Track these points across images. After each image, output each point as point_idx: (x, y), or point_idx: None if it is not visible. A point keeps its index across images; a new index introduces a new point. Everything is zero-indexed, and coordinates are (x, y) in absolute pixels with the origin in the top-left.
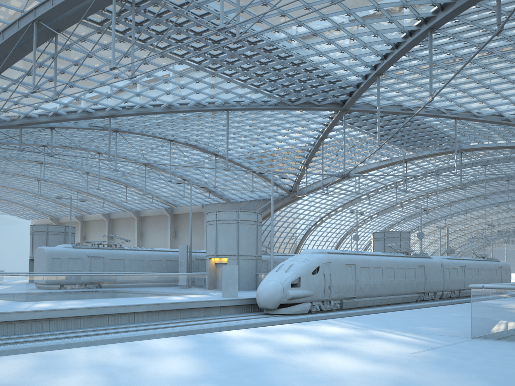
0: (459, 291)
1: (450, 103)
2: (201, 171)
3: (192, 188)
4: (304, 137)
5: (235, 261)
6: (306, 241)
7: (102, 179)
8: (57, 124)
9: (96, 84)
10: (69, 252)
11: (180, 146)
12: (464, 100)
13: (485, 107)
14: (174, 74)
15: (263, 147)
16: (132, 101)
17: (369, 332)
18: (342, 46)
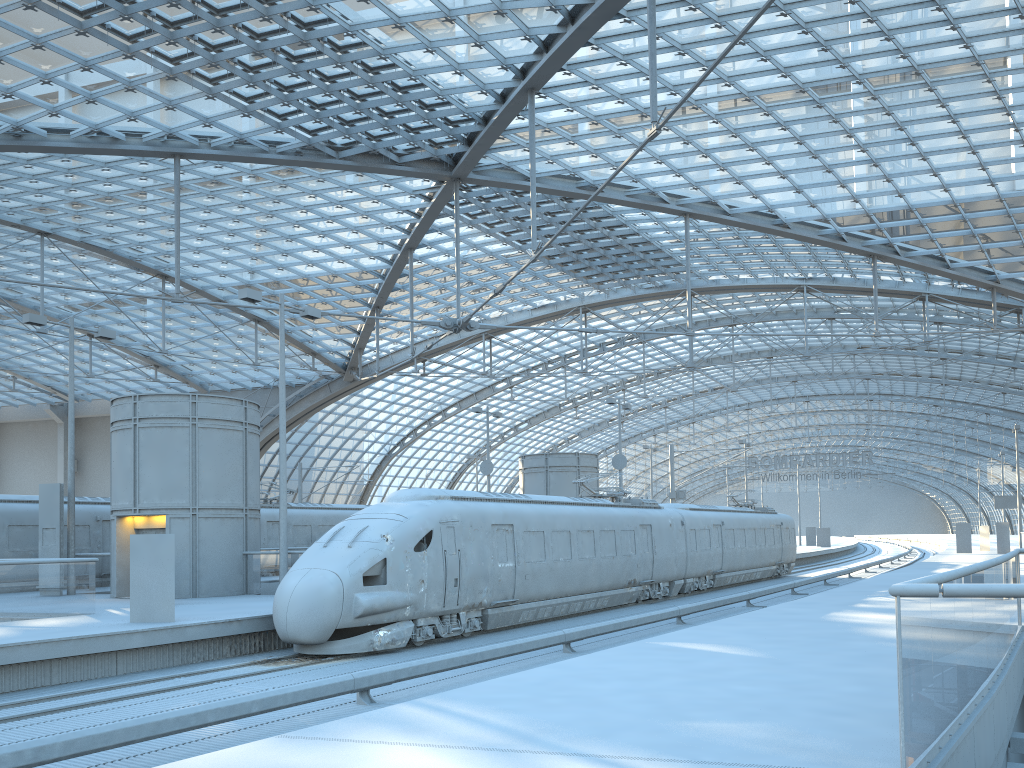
0: (703, 577)
1: (677, 180)
2: (133, 315)
3: (113, 356)
4: (369, 242)
5: (188, 524)
6: (383, 479)
7: None
8: None
9: None
10: None
11: (71, 251)
12: (705, 175)
13: (743, 194)
14: (18, 39)
15: (277, 261)
16: None
17: None
18: (449, 5)
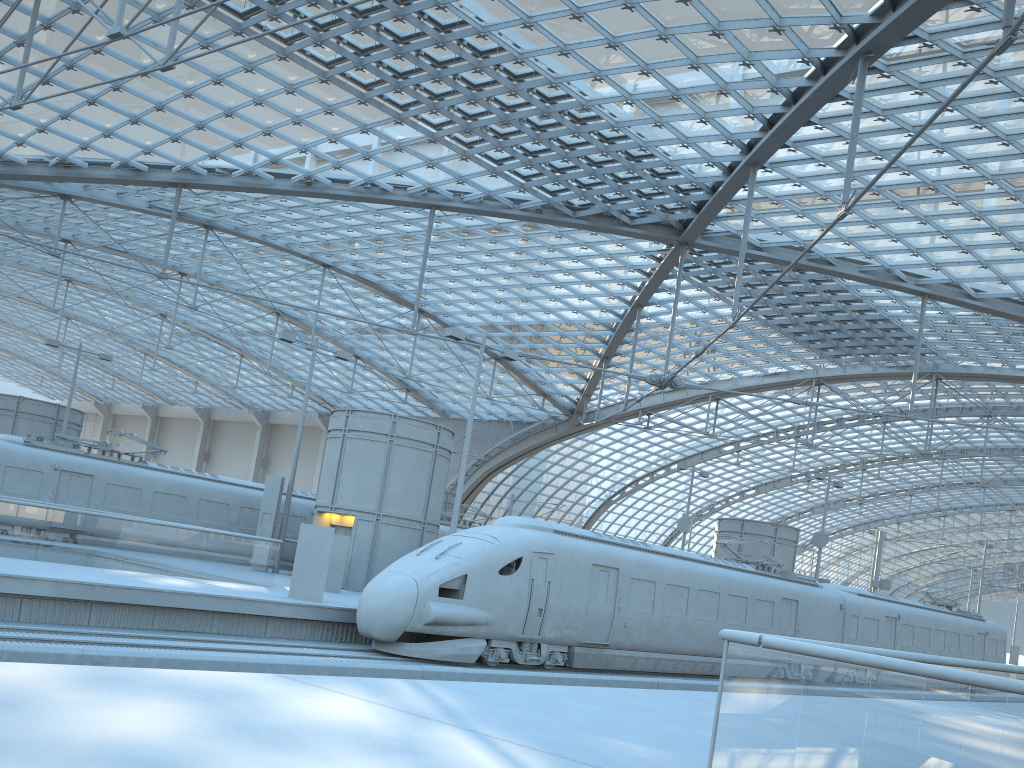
0: None
1: (915, 259)
2: (392, 343)
3: (373, 377)
4: (601, 296)
5: (371, 527)
6: (600, 523)
7: (195, 334)
8: (78, 191)
9: (147, 105)
10: (11, 451)
11: (347, 282)
12: (947, 256)
13: (991, 278)
14: (314, 106)
15: (518, 306)
16: (228, 157)
17: (422, 733)
18: (676, 85)
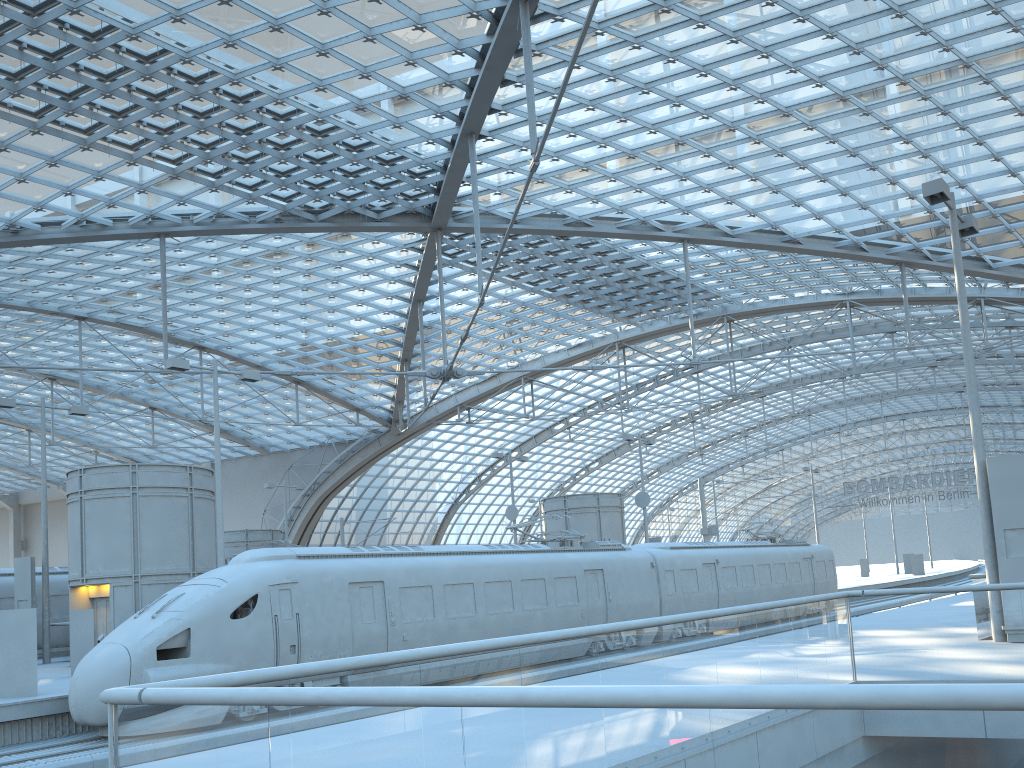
0: None
1: (665, 206)
2: (185, 386)
3: (178, 426)
4: (379, 298)
5: (131, 591)
6: (453, 527)
7: None
8: None
9: None
10: None
11: (112, 331)
12: (694, 198)
13: (740, 213)
14: None
15: (300, 324)
16: None
17: None
18: (363, 62)
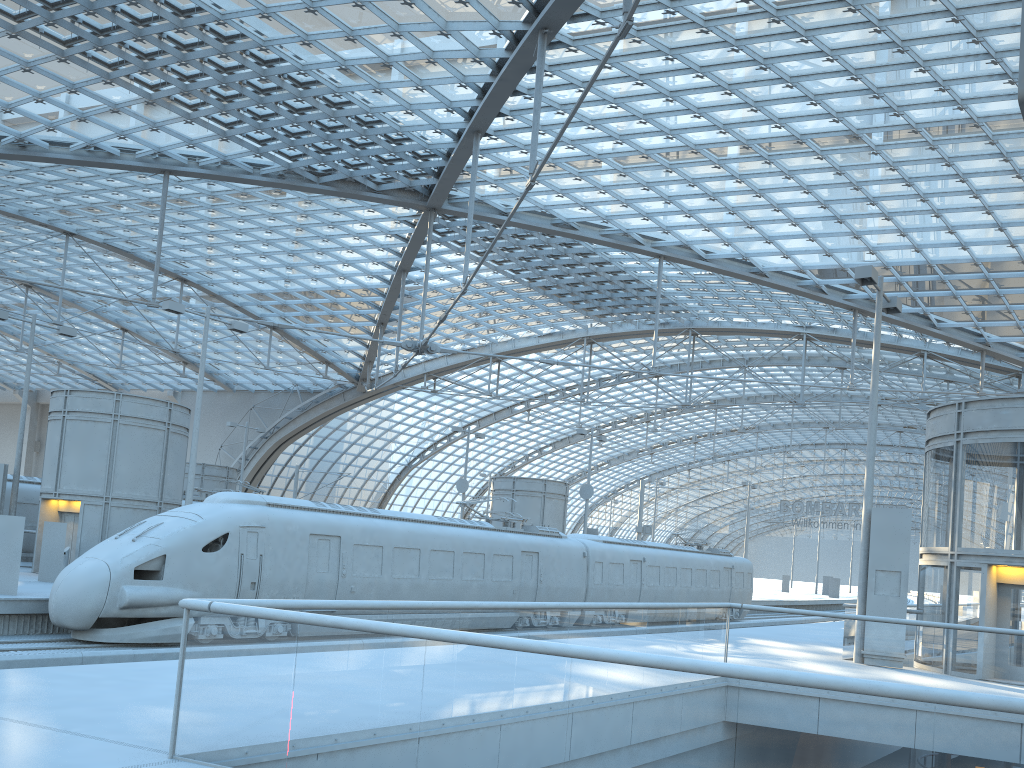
0: None
1: (648, 223)
2: (160, 314)
3: (147, 350)
4: (365, 262)
5: (100, 511)
6: (403, 488)
7: None
8: None
9: None
10: None
11: (97, 250)
12: (675, 220)
13: (715, 240)
14: (10, 62)
15: (285, 274)
16: None
17: None
18: (387, 52)
